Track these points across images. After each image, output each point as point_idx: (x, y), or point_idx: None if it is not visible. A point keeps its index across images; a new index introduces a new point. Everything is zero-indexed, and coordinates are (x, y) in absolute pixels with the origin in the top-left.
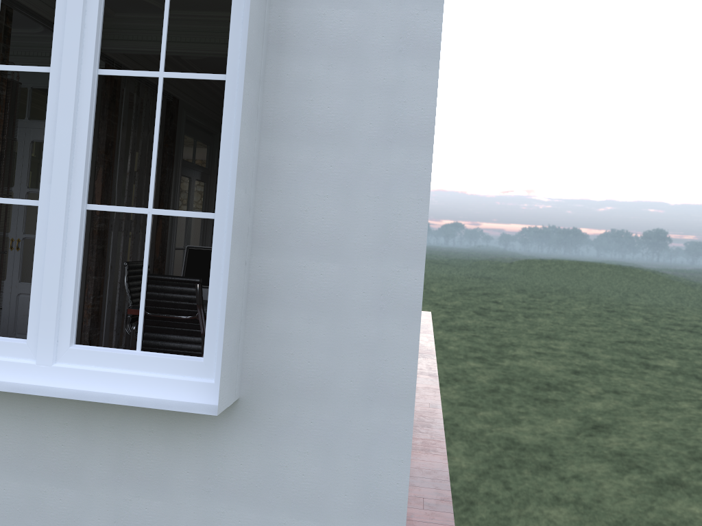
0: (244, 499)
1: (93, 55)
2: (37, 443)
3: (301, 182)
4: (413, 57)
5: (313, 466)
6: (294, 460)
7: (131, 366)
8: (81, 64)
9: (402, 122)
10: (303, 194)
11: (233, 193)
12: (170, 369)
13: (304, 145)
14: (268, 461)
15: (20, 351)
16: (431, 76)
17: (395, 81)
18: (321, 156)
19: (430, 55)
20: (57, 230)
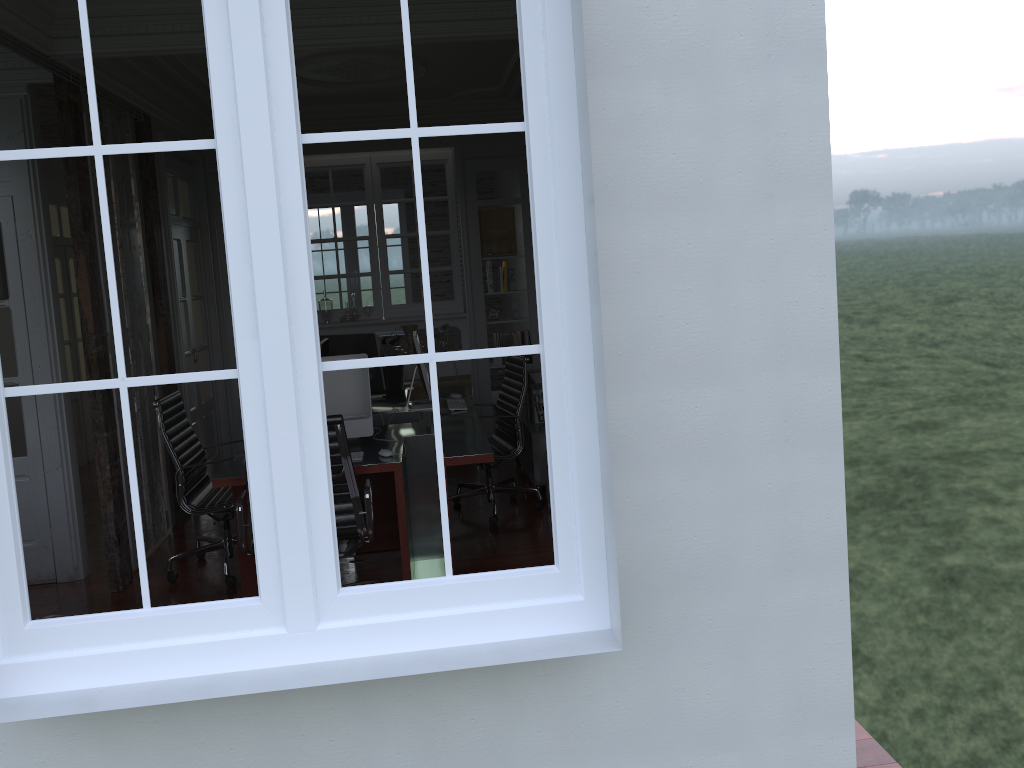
0: (628, 748)
1: (293, 111)
2: (287, 748)
3: (647, 274)
4: (788, 63)
5: (720, 678)
6: (692, 677)
7: (447, 602)
8: (274, 129)
9: (784, 164)
10: (653, 293)
11: (571, 311)
12: (509, 593)
13: (645, 217)
14: (655, 688)
15: (252, 618)
16: (818, 90)
17: (767, 104)
18: (672, 231)
19: (813, 58)
20: (285, 414)
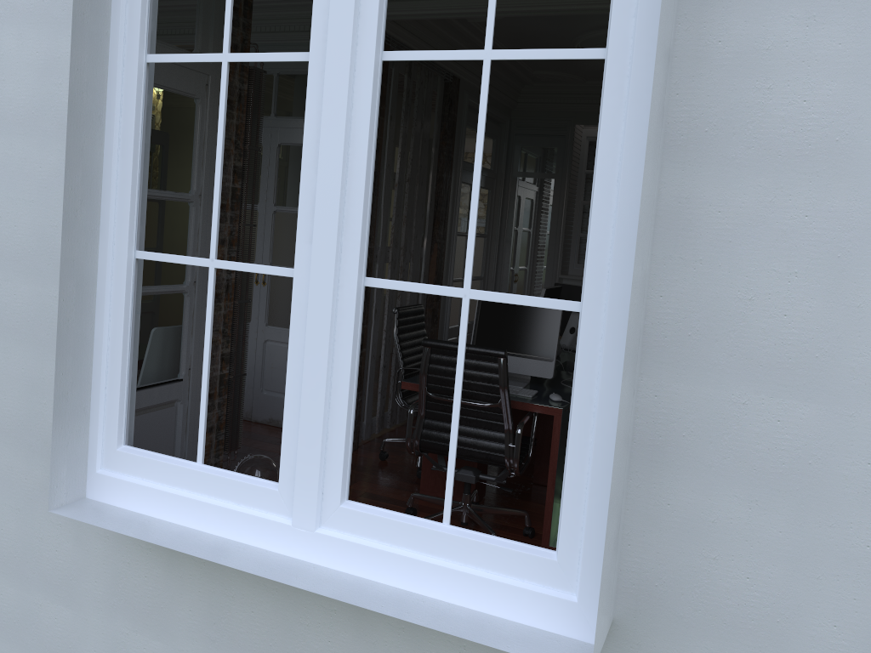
0: None
1: (375, 27)
2: (293, 631)
3: (741, 246)
4: None
5: None
6: None
7: (436, 550)
8: (357, 44)
9: None
10: (745, 269)
11: (618, 269)
12: (499, 564)
13: (751, 176)
14: None
15: (269, 501)
16: None
17: None
18: (785, 197)
19: None
20: (322, 319)
